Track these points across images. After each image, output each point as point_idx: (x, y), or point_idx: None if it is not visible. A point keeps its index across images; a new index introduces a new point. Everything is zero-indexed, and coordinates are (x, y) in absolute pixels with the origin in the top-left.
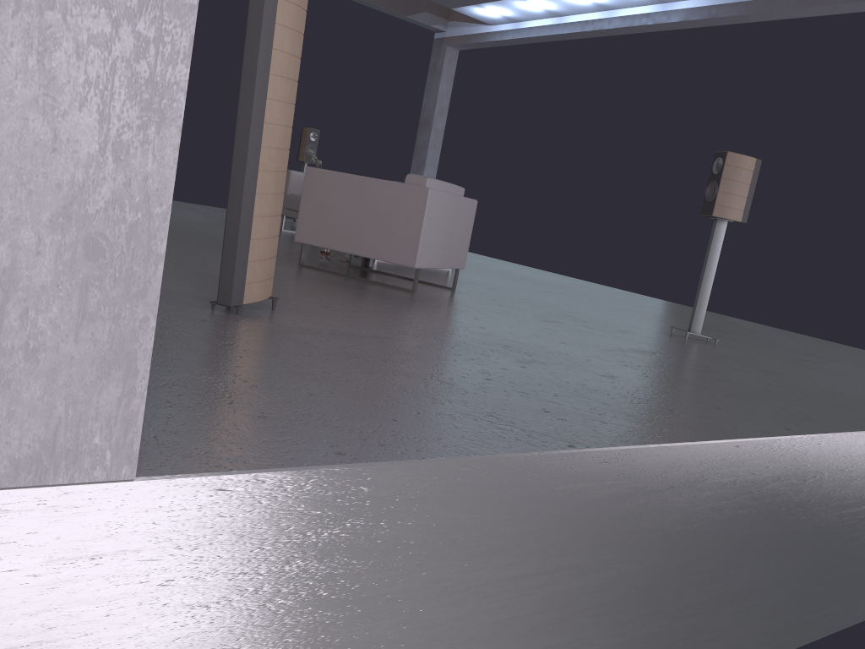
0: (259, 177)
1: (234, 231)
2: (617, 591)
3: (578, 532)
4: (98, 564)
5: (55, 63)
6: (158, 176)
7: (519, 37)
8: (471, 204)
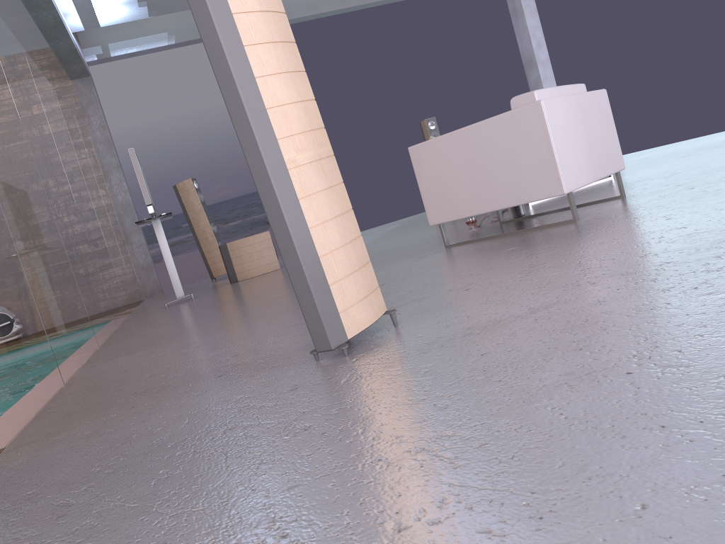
0: (294, 178)
1: (293, 258)
2: None
3: None
4: None
5: None
6: None
7: None
8: (600, 95)
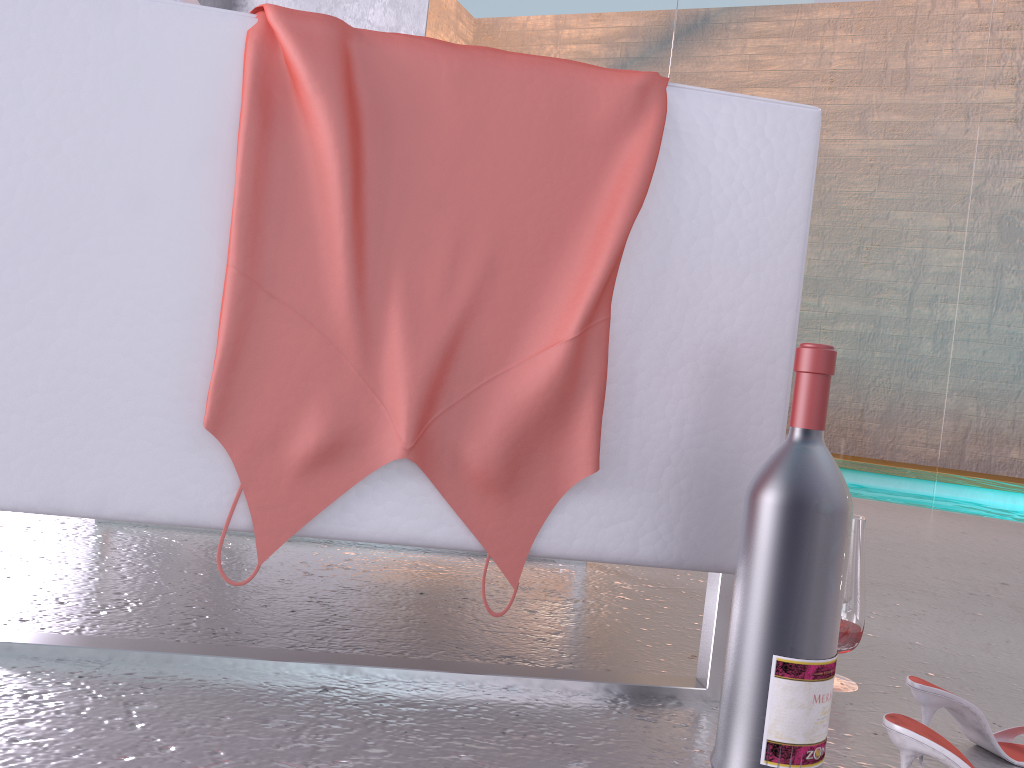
0: None
1: None
2: None
3: None
4: None
5: None
6: None
7: None
8: None
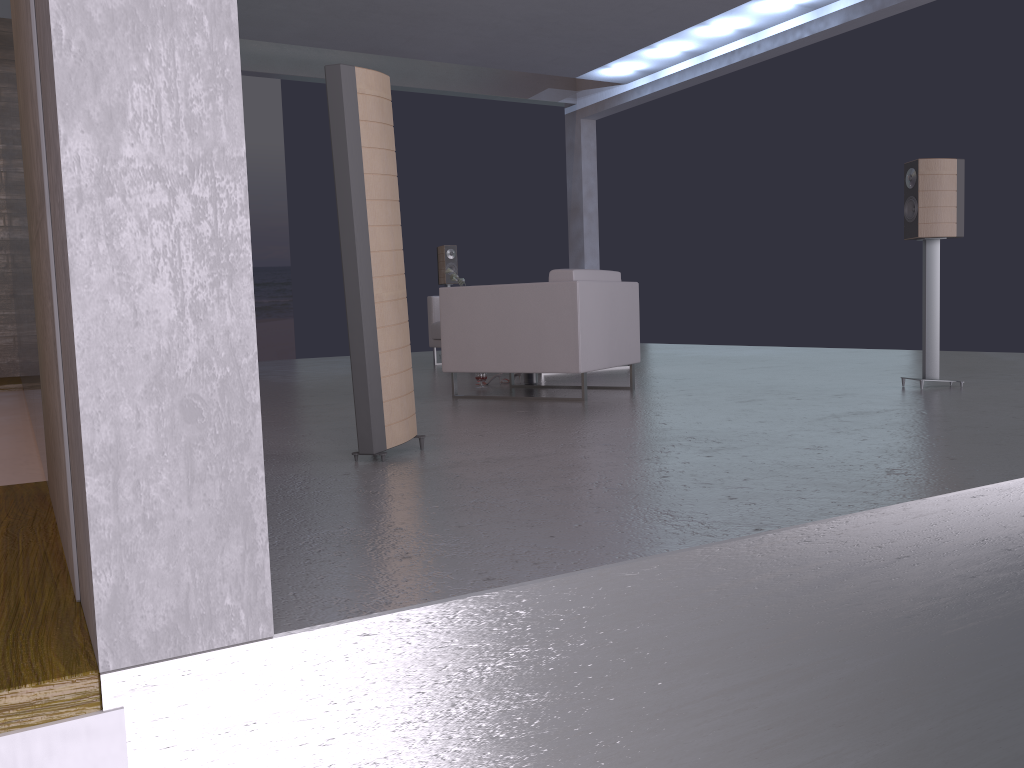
0: (377, 310)
1: (362, 373)
2: (860, 692)
3: (790, 628)
4: (253, 730)
5: (123, 243)
6: (239, 327)
7: (660, 89)
8: (631, 287)
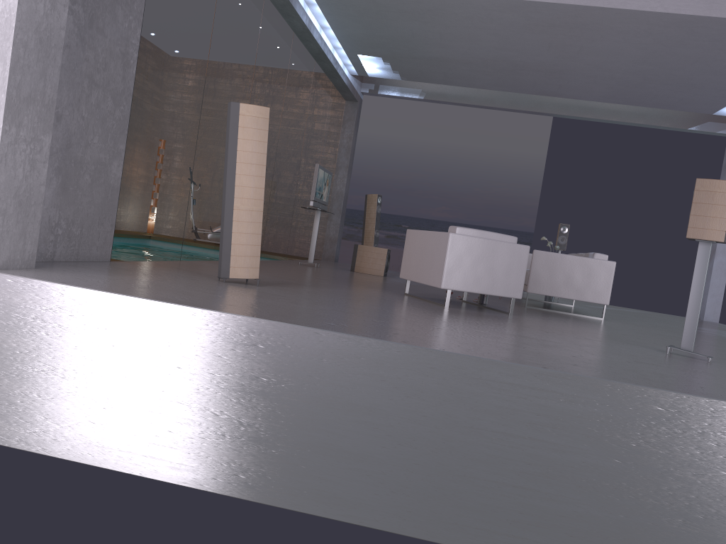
0: (235, 213)
1: (221, 239)
2: (219, 400)
3: (182, 351)
4: None
5: None
6: None
7: None
8: (519, 248)
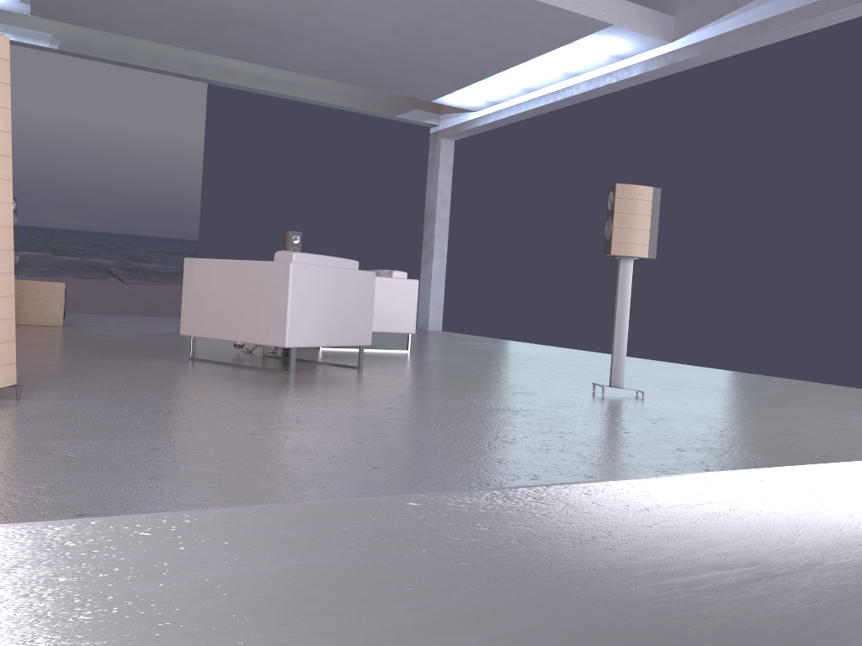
0: None
1: None
2: None
3: (113, 628)
4: None
5: None
6: None
7: (501, 118)
8: (366, 276)
